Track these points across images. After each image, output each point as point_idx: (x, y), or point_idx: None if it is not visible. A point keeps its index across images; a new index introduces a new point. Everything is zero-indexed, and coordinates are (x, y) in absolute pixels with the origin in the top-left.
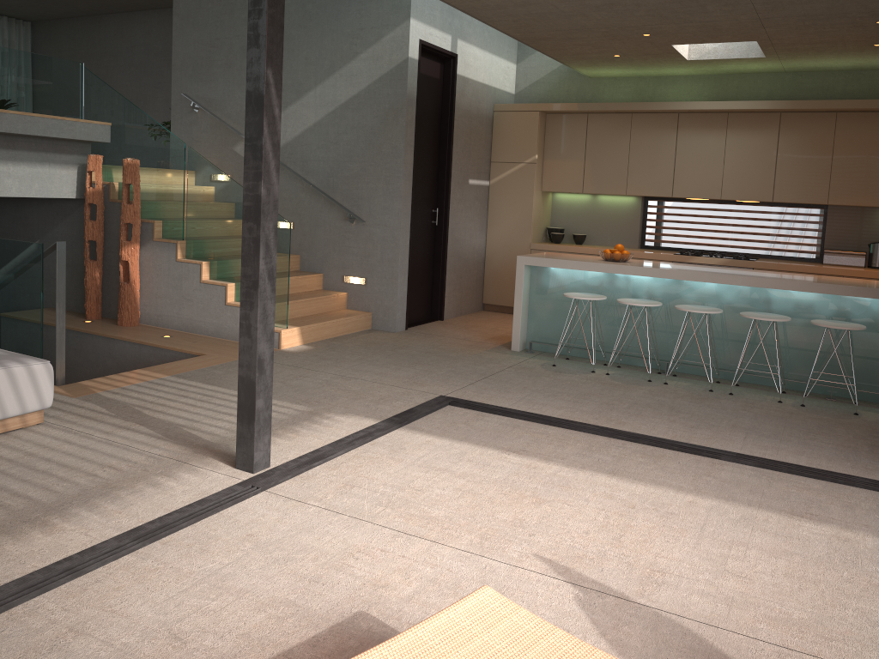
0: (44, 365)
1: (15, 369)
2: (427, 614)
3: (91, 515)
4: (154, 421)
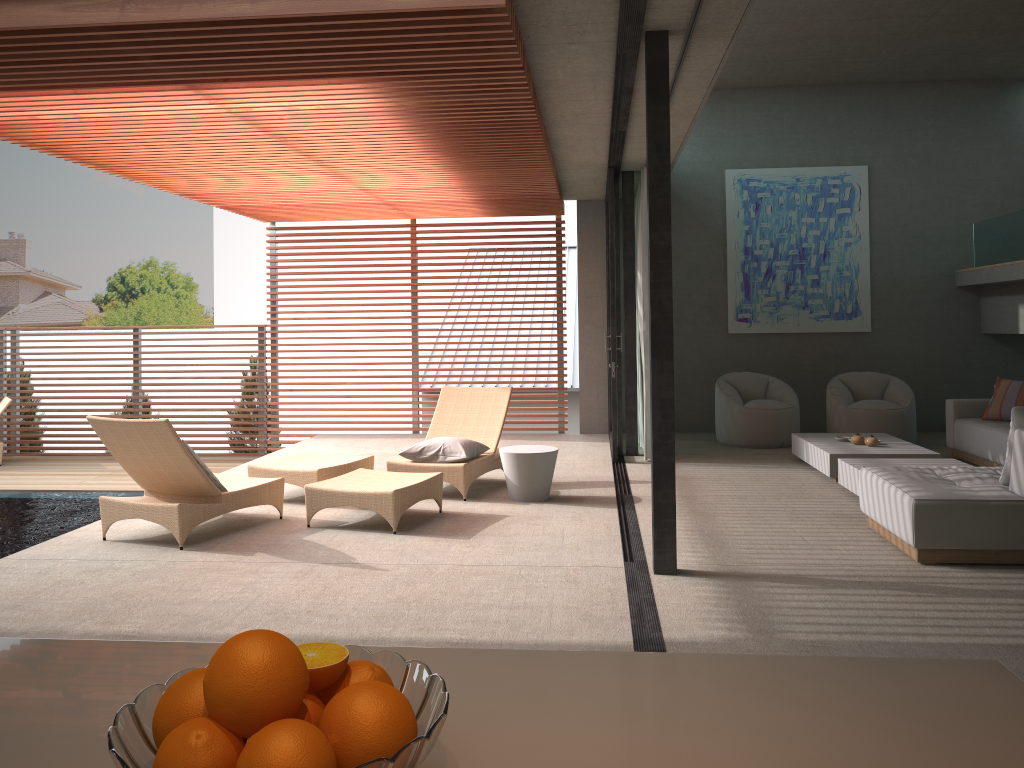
0: (909, 499)
1: (897, 492)
2: (434, 543)
3: (680, 536)
4: (860, 585)
